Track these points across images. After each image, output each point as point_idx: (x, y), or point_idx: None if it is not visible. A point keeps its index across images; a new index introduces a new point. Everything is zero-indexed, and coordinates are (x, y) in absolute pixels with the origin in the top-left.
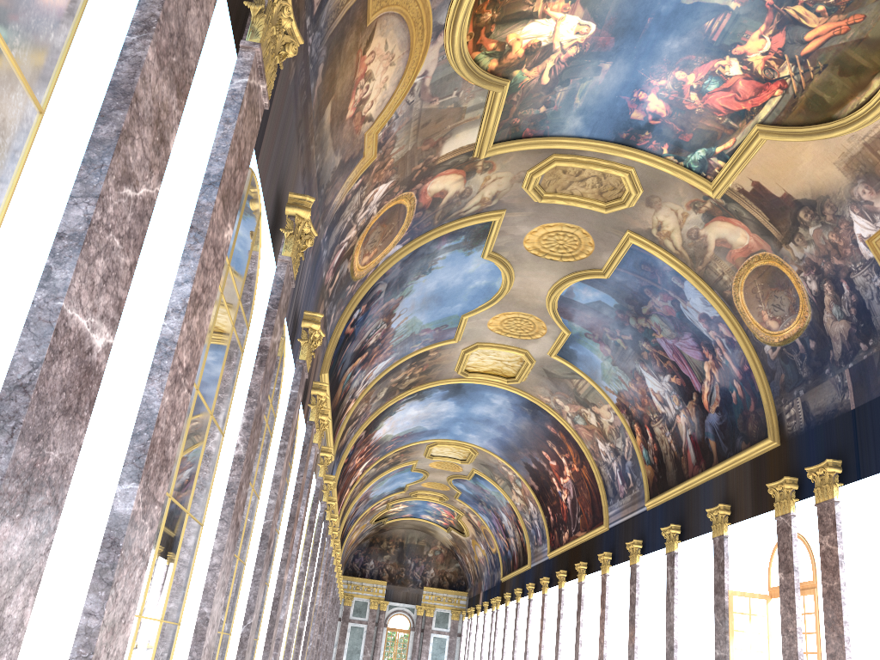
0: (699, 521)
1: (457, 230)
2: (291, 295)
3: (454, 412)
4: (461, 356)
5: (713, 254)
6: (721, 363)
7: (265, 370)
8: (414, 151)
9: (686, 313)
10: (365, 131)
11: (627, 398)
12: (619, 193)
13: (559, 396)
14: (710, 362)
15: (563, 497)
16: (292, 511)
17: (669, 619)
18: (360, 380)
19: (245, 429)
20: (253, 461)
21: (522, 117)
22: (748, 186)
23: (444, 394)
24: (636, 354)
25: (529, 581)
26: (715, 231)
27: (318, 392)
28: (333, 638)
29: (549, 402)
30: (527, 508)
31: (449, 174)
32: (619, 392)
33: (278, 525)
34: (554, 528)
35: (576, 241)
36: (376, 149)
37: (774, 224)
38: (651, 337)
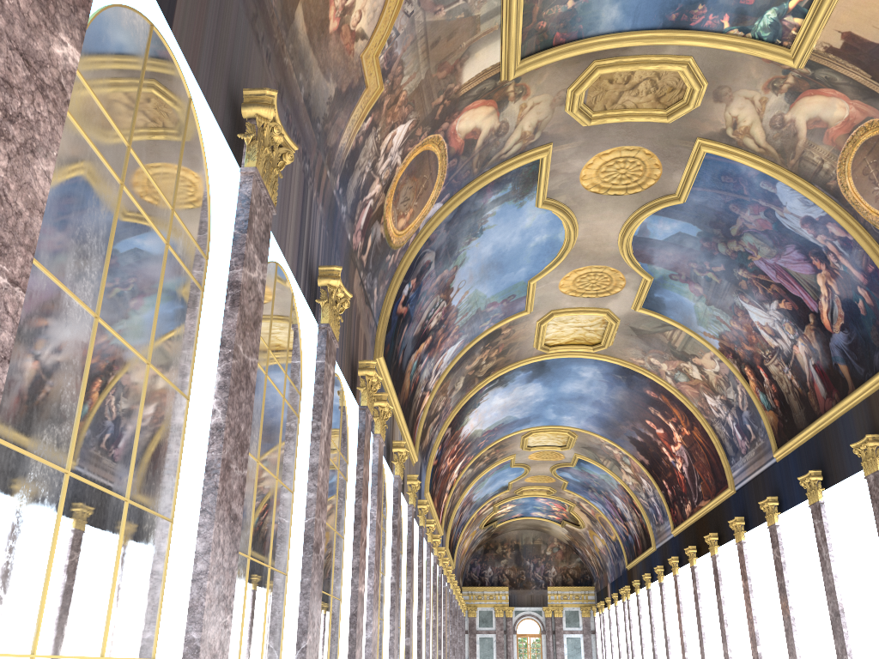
0: (844, 461)
1: (502, 178)
2: (296, 246)
3: (542, 394)
4: (538, 329)
5: (806, 141)
6: (838, 270)
7: (242, 313)
8: (429, 80)
9: (784, 222)
10: (360, 52)
11: (731, 339)
12: (679, 94)
13: (654, 354)
14: (824, 273)
15: (677, 466)
16: (357, 511)
17: (827, 580)
18: (430, 369)
19: (221, 389)
20: (249, 435)
21: (548, 18)
22: (838, 40)
23: (528, 375)
24: (732, 286)
25: (657, 564)
26: (804, 111)
27: (366, 372)
28: (461, 652)
29: (643, 364)
30: (640, 486)
31: (477, 108)
32: (720, 335)
33: (340, 528)
34: (674, 502)
35: (639, 165)
36: (381, 79)
37: (878, 80)
38: (747, 261)
